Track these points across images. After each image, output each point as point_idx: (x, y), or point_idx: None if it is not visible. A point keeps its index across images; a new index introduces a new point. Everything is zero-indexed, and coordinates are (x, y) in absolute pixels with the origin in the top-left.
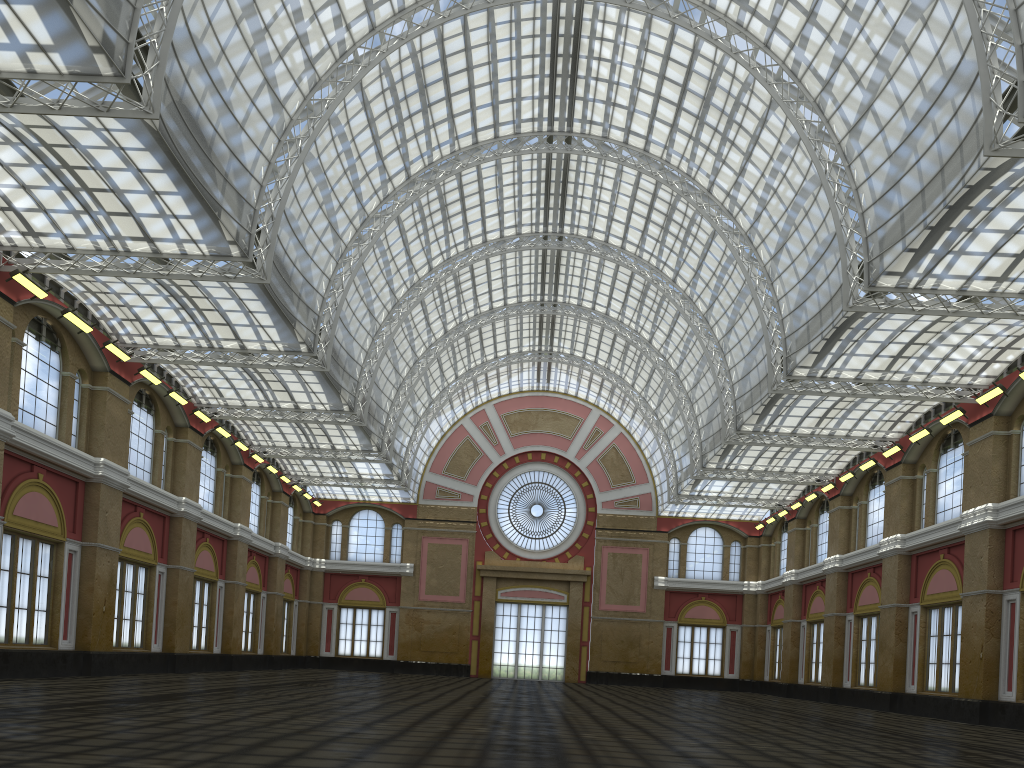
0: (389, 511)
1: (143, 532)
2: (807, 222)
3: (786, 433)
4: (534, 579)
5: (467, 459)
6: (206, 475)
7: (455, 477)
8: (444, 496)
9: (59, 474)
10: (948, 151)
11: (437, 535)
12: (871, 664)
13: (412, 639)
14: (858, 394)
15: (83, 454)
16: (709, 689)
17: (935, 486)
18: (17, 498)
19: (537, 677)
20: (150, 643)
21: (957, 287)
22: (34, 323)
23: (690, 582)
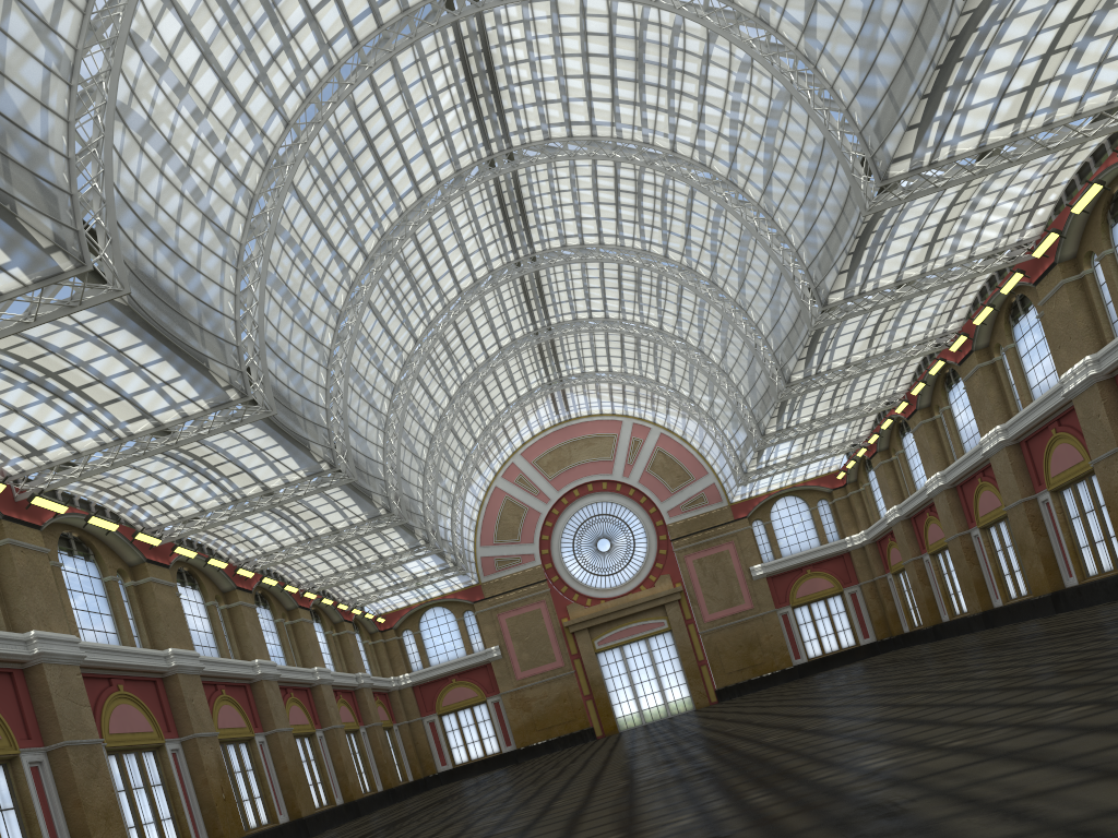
0: (455, 601)
1: (231, 708)
2: (784, 142)
3: (840, 367)
4: (626, 616)
5: (514, 519)
6: (267, 630)
7: (508, 542)
8: (504, 565)
9: (136, 679)
10: (913, 10)
11: (512, 607)
12: (1017, 572)
13: (525, 722)
14: (904, 297)
15: (151, 651)
16: (849, 662)
17: (1019, 361)
18: (108, 716)
19: (666, 714)
20: (276, 816)
21: (967, 147)
22: (62, 540)
23: (789, 559)
